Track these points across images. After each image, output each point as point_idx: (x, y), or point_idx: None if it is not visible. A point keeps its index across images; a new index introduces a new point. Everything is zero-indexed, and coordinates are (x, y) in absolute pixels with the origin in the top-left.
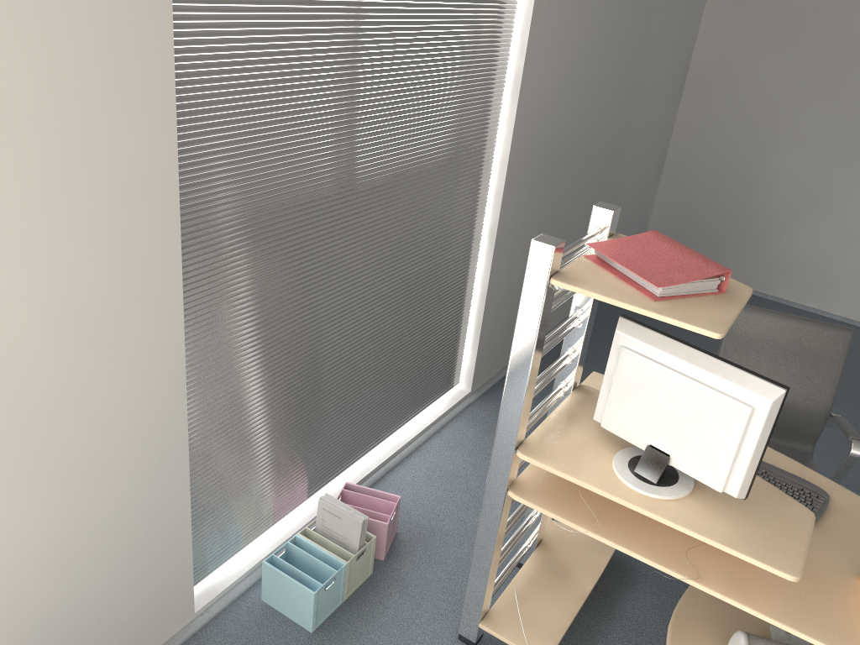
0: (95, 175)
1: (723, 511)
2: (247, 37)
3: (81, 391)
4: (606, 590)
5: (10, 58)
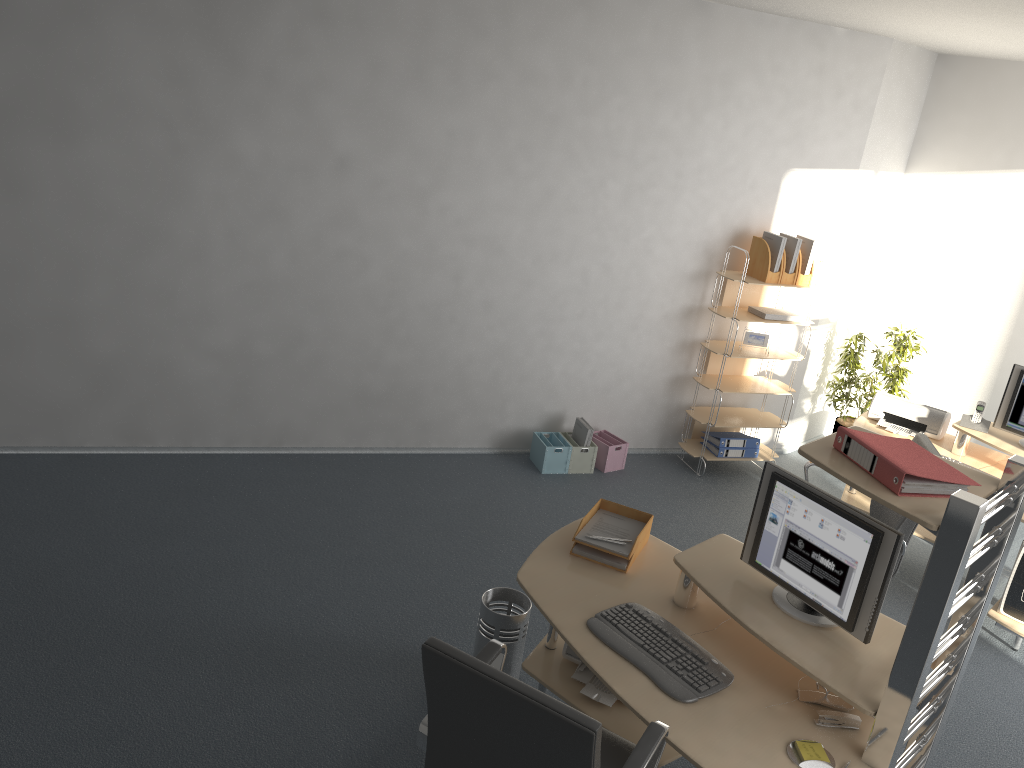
0: None
1: (755, 571)
2: None
3: None
4: None
5: None
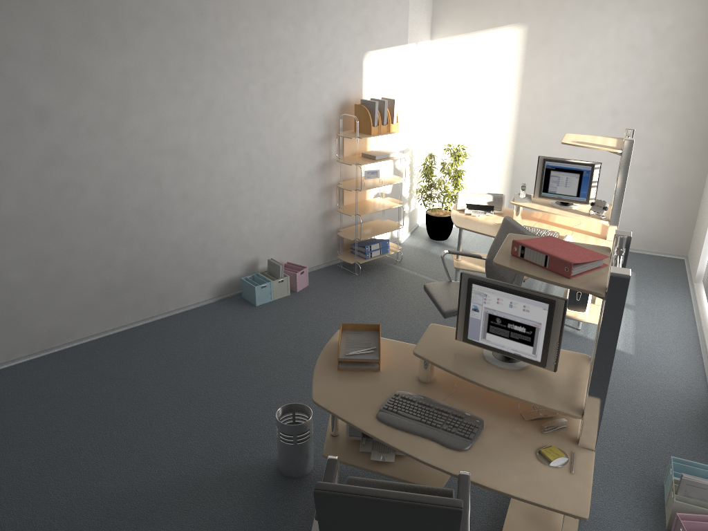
0: None
1: (465, 343)
2: None
3: None
4: None
5: None
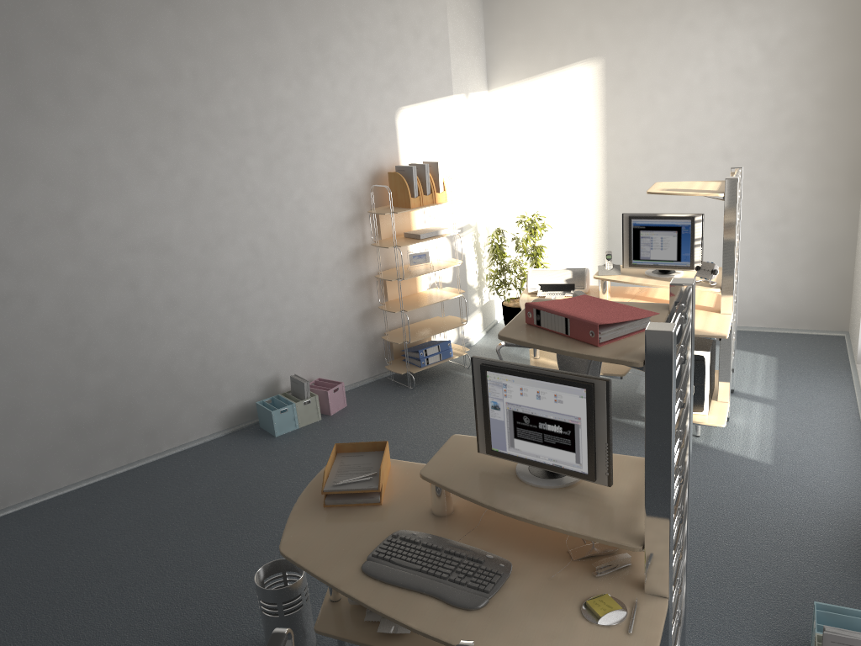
0: None
1: (494, 457)
2: None
3: None
4: None
5: None
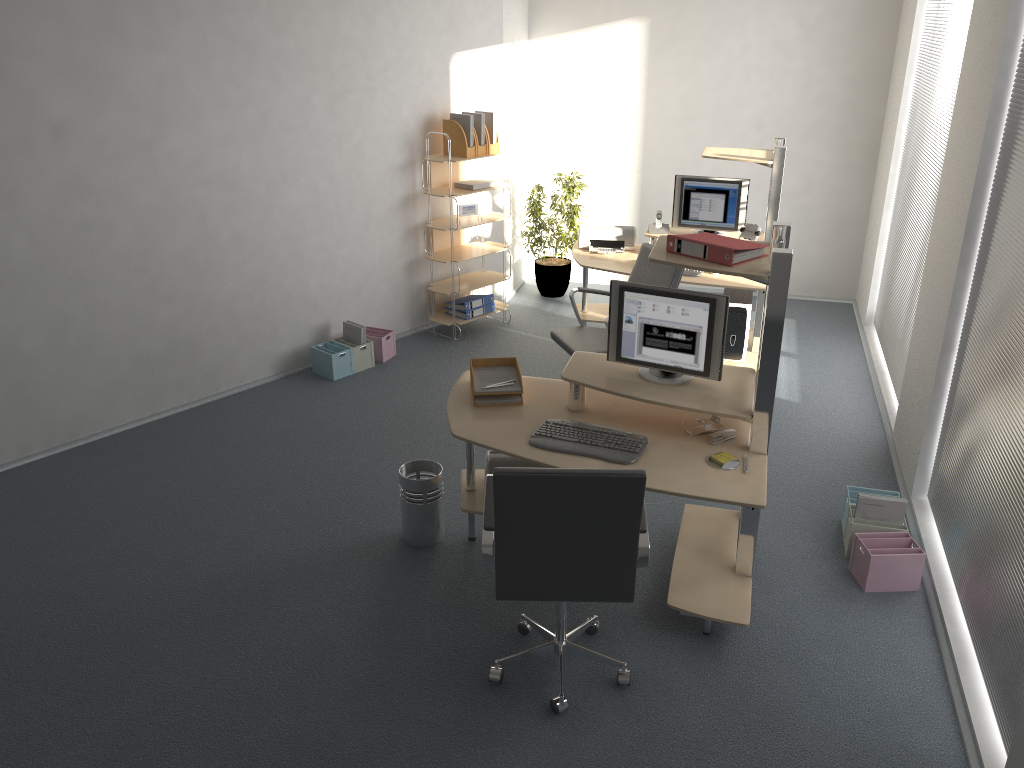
0: (964, 172)
1: (617, 366)
2: (1023, 125)
3: (939, 279)
4: (663, 595)
5: (969, 109)
